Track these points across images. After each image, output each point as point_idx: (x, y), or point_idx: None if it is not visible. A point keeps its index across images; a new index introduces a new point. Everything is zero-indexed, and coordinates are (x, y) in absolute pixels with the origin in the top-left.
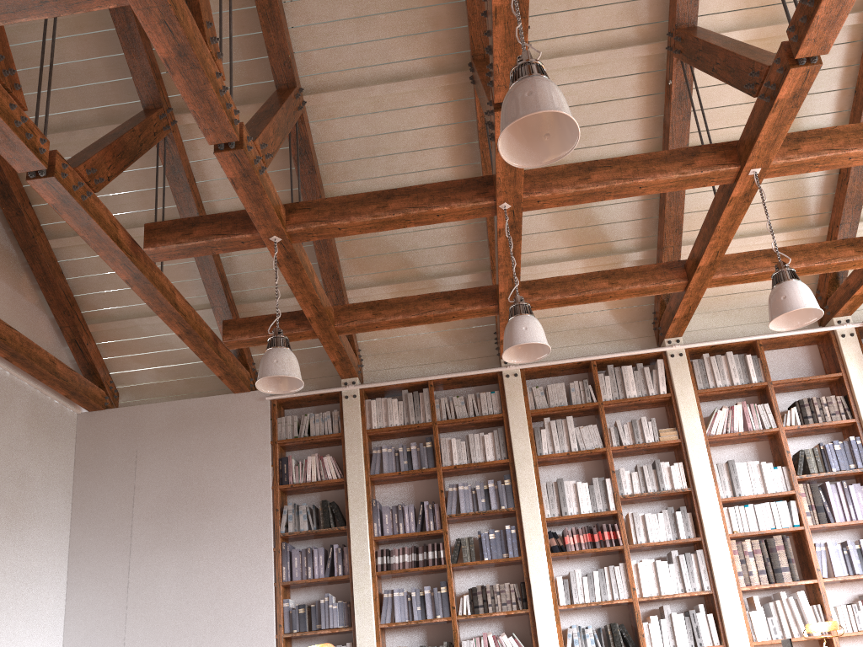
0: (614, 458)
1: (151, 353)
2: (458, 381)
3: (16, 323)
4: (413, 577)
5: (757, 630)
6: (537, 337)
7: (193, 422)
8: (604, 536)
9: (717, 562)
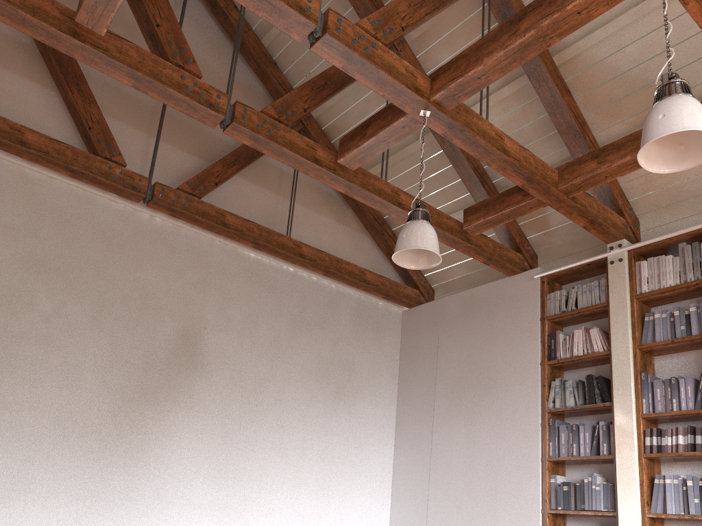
0: None
1: (448, 252)
2: None
3: (338, 247)
4: (699, 463)
5: None
6: (680, 123)
7: (477, 308)
8: None
9: None
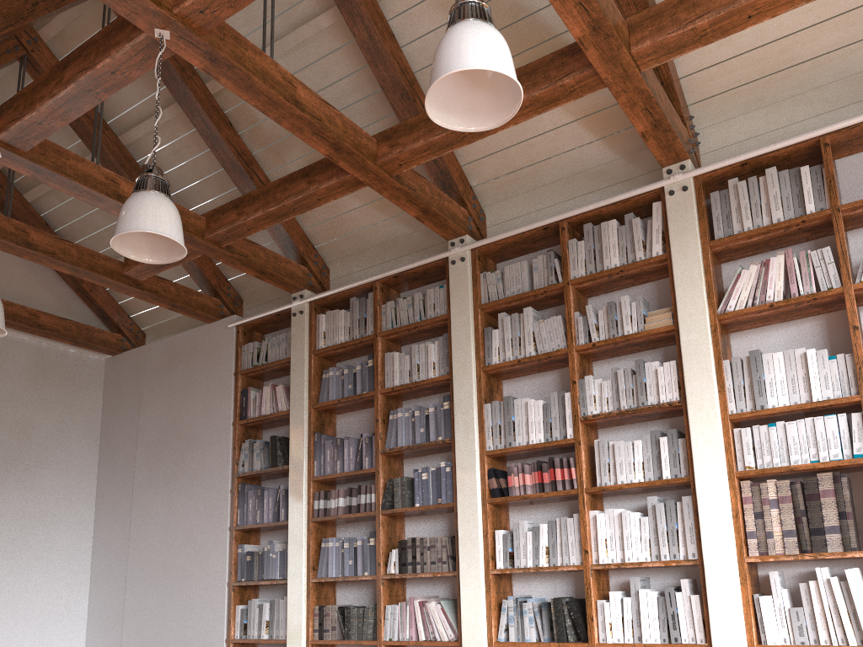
0: (602, 361)
1: None
2: (411, 277)
3: (4, 282)
4: (365, 523)
5: (768, 627)
6: (134, 223)
7: (178, 358)
8: (556, 475)
9: (708, 516)
